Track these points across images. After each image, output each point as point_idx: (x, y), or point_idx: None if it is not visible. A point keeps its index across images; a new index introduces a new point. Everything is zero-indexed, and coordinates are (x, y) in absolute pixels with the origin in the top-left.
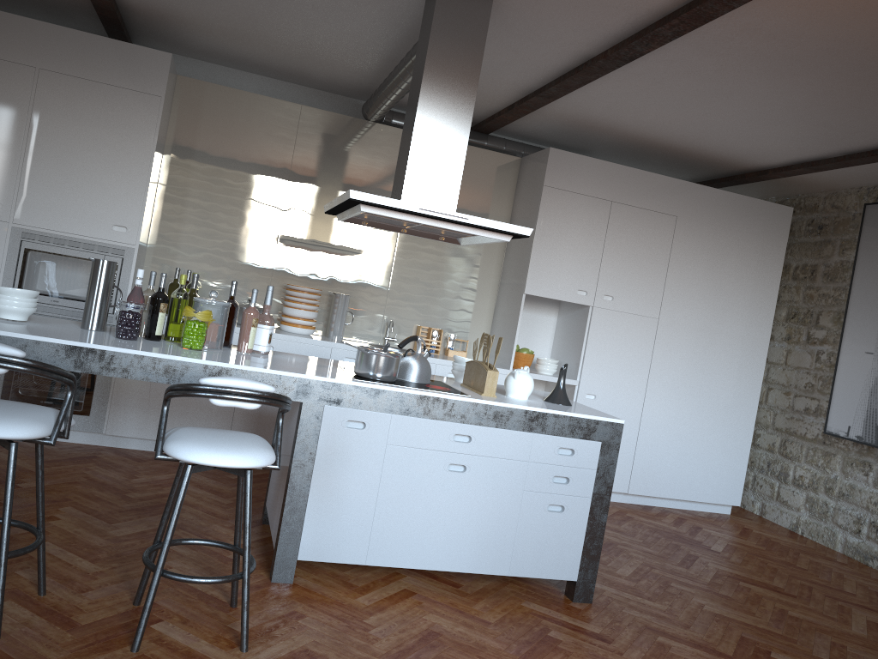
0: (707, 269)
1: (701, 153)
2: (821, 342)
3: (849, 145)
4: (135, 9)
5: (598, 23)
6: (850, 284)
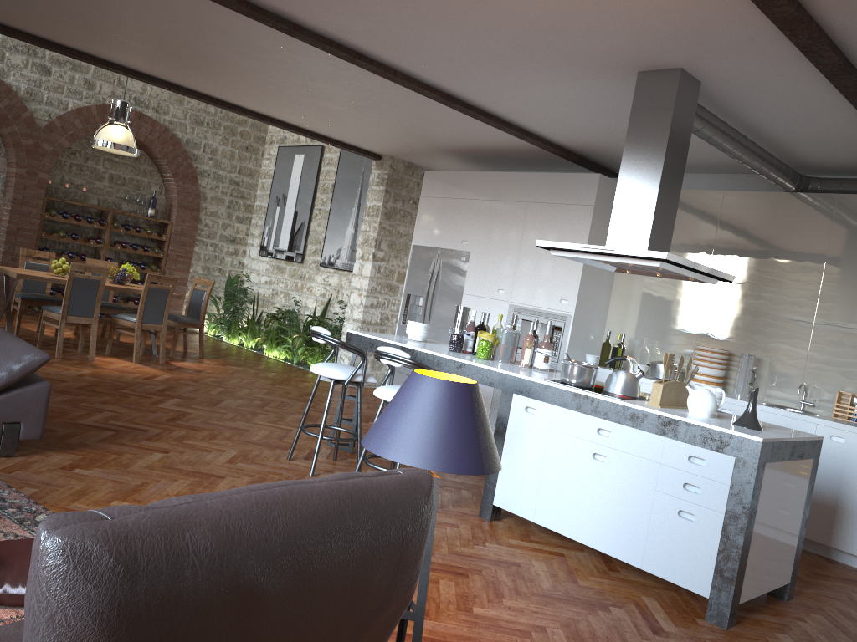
0: None
1: None
2: None
3: None
4: (580, 150)
5: (774, 54)
6: None
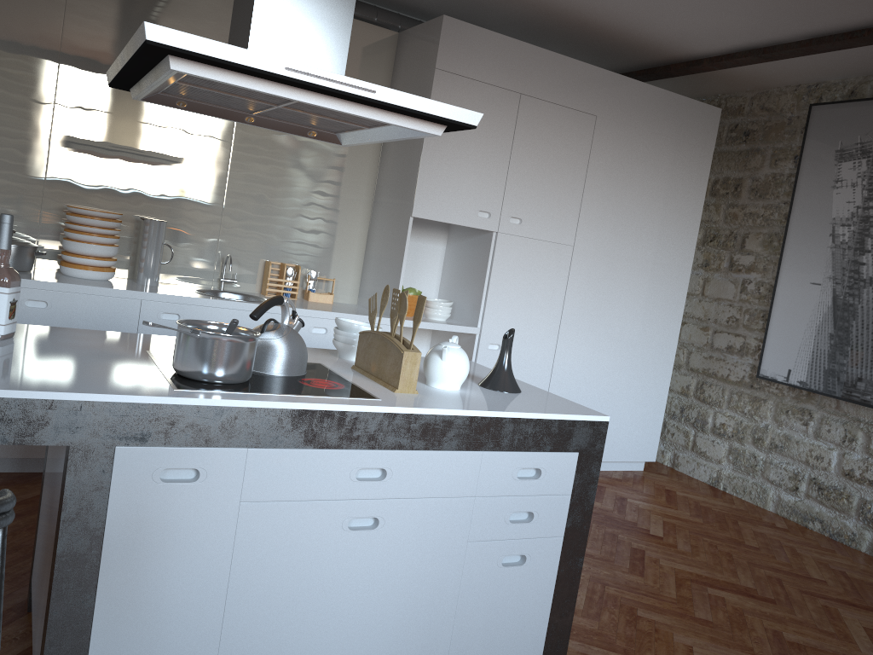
0: (629, 184)
1: (628, 34)
2: (748, 270)
3: (824, 24)
4: None
5: None
6: (792, 201)
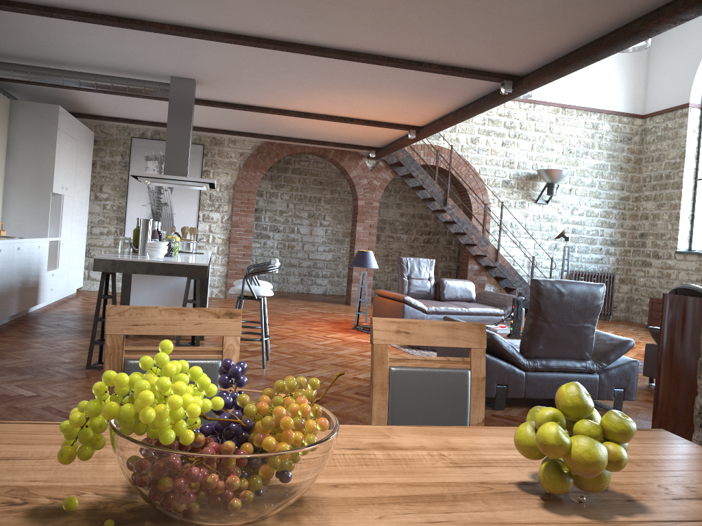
0: (82, 168)
1: (88, 107)
2: (106, 200)
3: (163, 121)
4: None
5: (202, 96)
6: (129, 174)
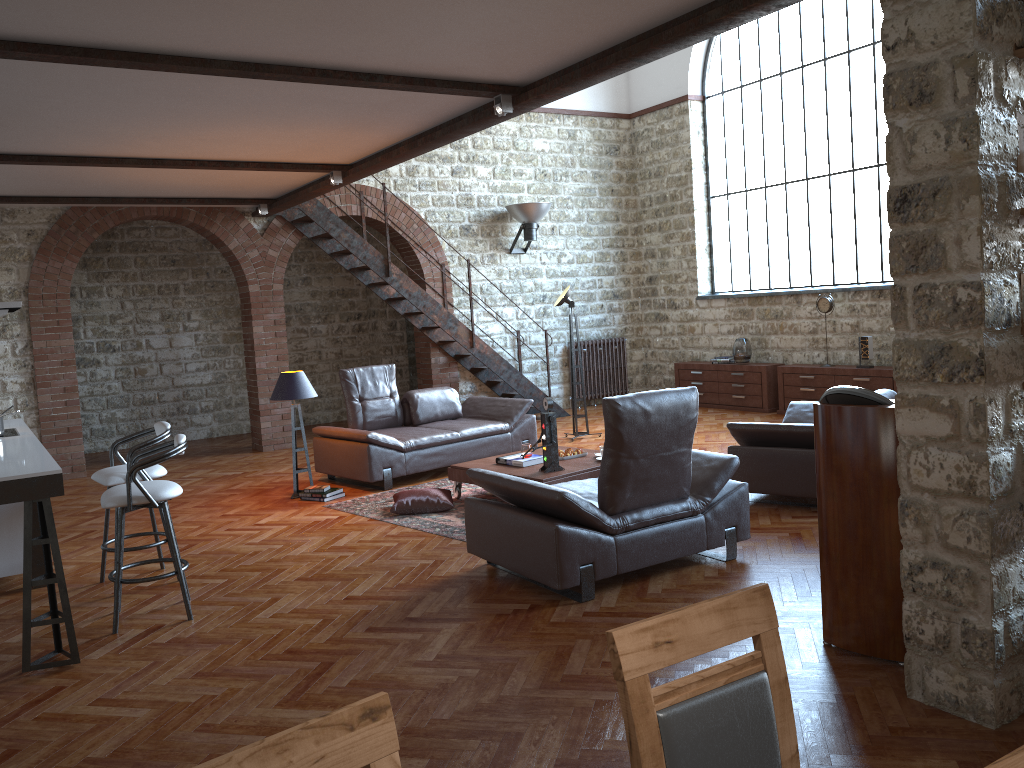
0: None
1: None
2: None
3: None
4: None
5: None
6: None
